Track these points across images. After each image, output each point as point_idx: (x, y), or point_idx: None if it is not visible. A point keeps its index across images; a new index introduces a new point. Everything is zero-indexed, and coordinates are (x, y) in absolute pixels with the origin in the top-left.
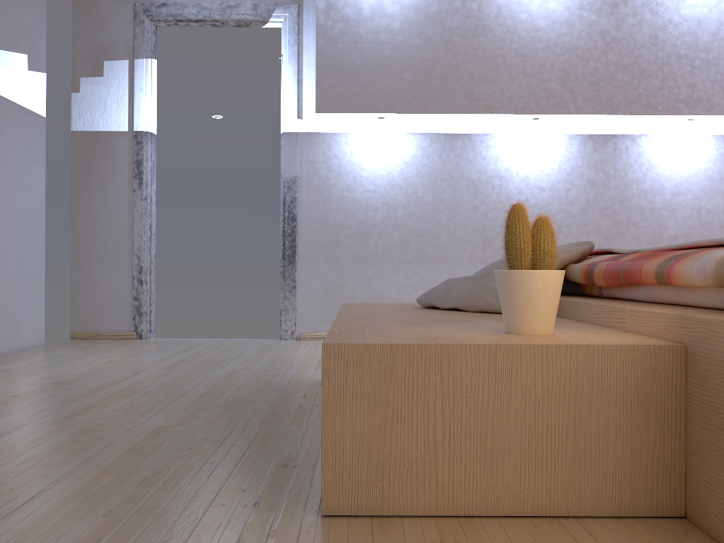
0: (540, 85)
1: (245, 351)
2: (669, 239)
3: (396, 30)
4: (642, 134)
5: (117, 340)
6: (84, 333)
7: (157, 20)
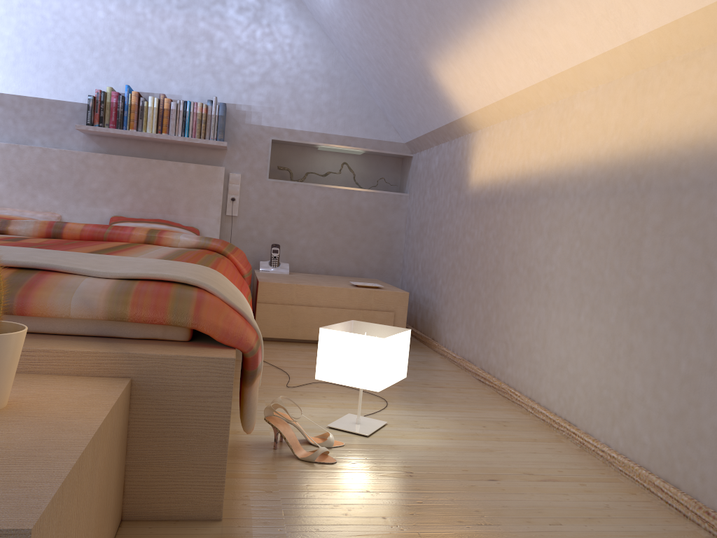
0: None
1: None
2: None
3: None
4: None
5: None
6: None
7: None
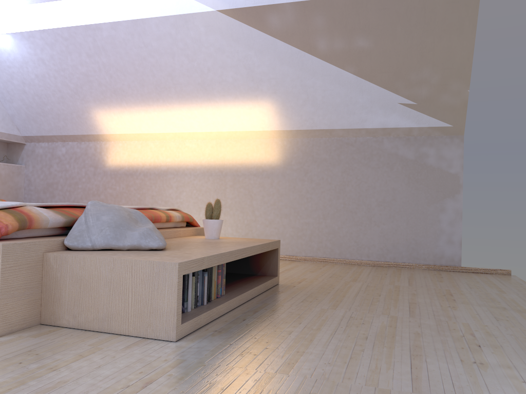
0: None
1: None
2: None
3: None
4: None
5: None
6: None
7: None
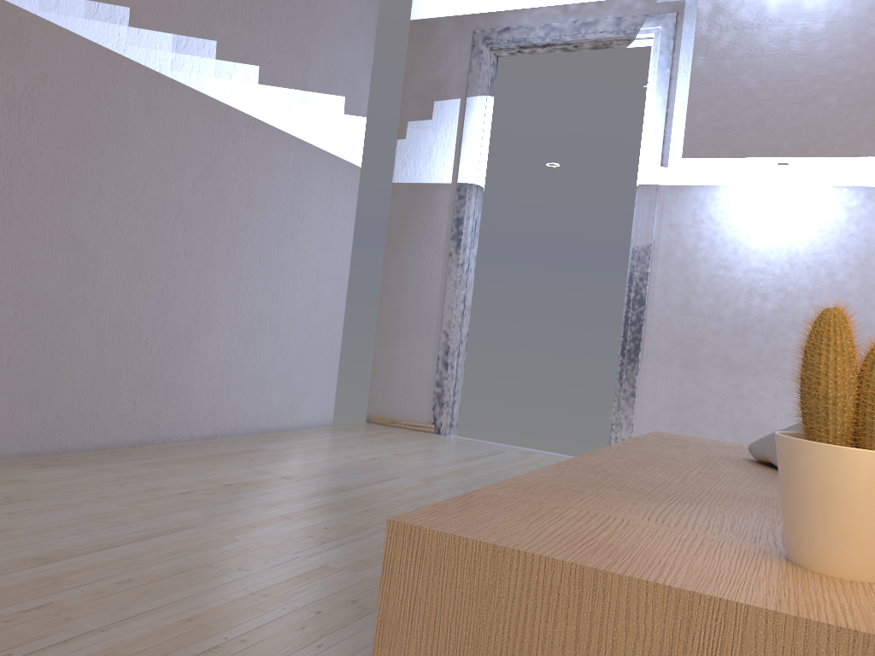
0: None
1: None
2: None
3: (817, 35)
4: None
5: (412, 431)
6: (380, 417)
7: (497, 48)
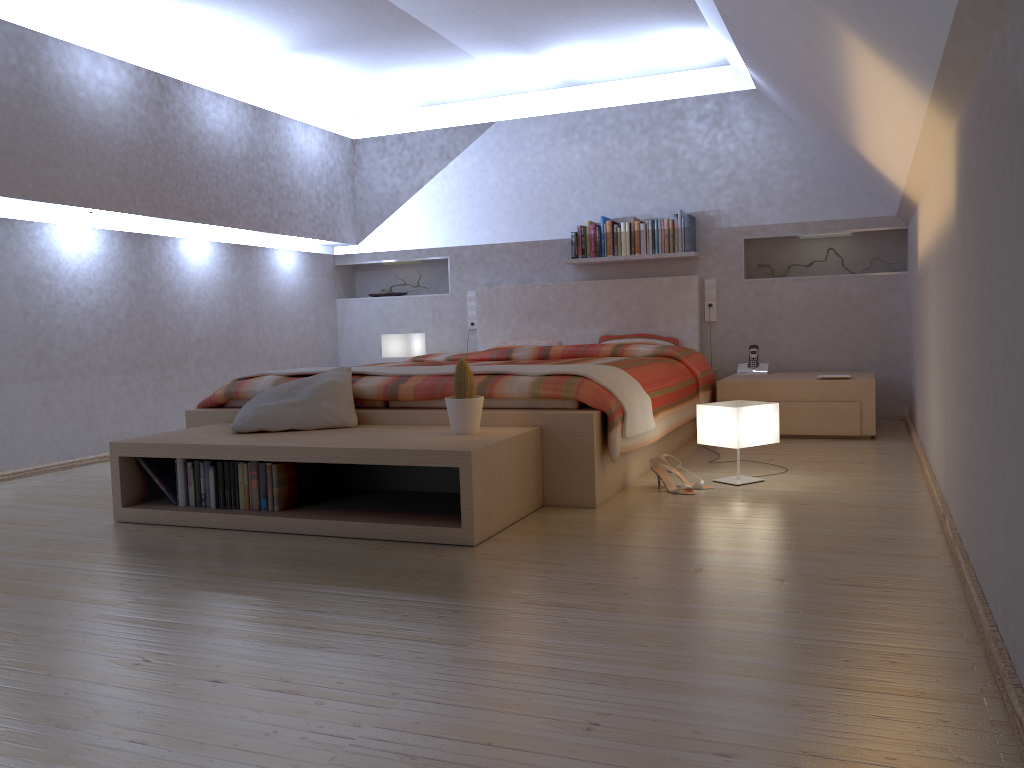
0: (103, 177)
1: None
2: (195, 342)
3: None
4: (170, 236)
5: None
6: None
7: None
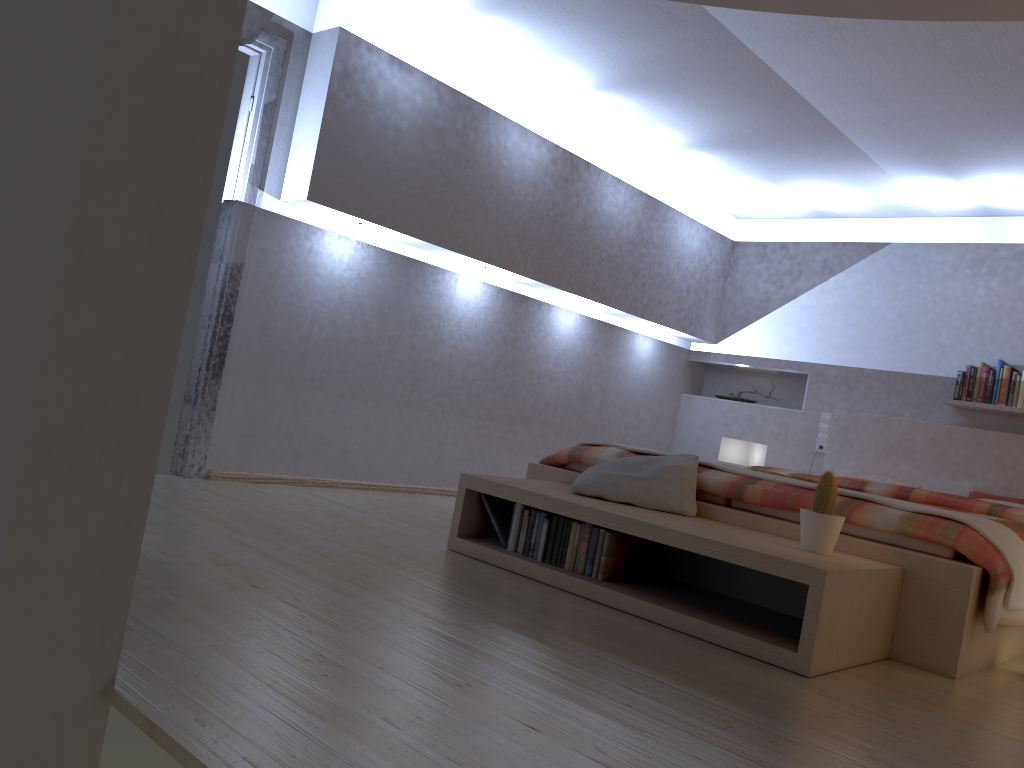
0: (505, 238)
1: (217, 500)
2: (544, 405)
3: (403, 132)
4: (546, 302)
5: None
6: None
7: None
